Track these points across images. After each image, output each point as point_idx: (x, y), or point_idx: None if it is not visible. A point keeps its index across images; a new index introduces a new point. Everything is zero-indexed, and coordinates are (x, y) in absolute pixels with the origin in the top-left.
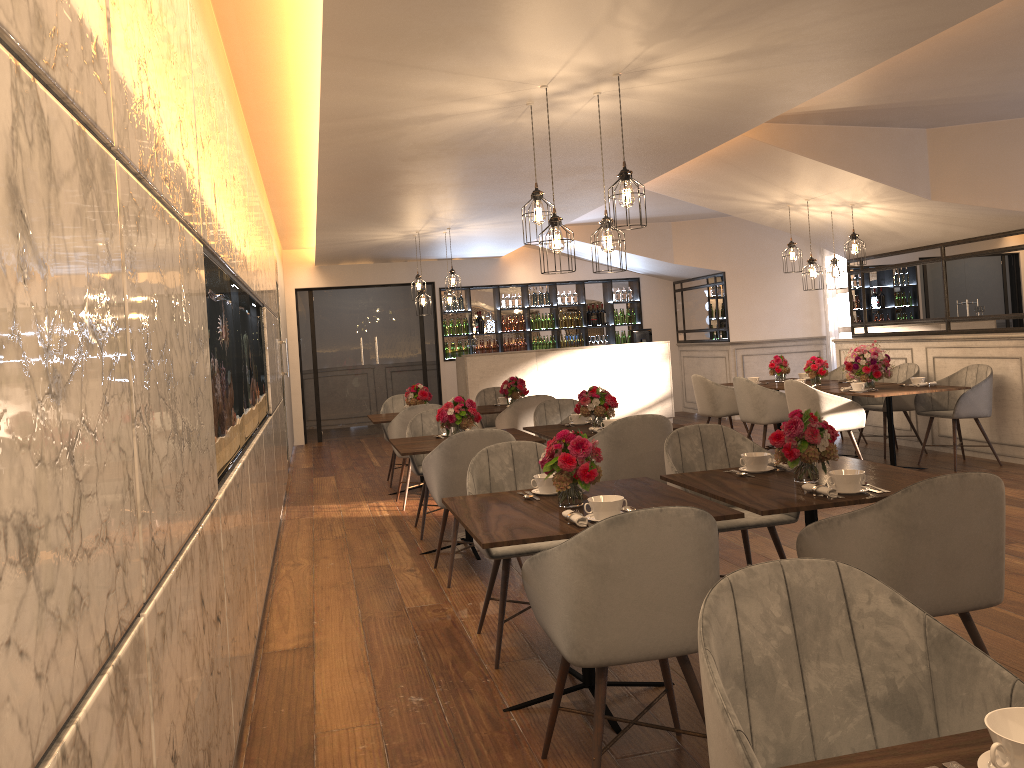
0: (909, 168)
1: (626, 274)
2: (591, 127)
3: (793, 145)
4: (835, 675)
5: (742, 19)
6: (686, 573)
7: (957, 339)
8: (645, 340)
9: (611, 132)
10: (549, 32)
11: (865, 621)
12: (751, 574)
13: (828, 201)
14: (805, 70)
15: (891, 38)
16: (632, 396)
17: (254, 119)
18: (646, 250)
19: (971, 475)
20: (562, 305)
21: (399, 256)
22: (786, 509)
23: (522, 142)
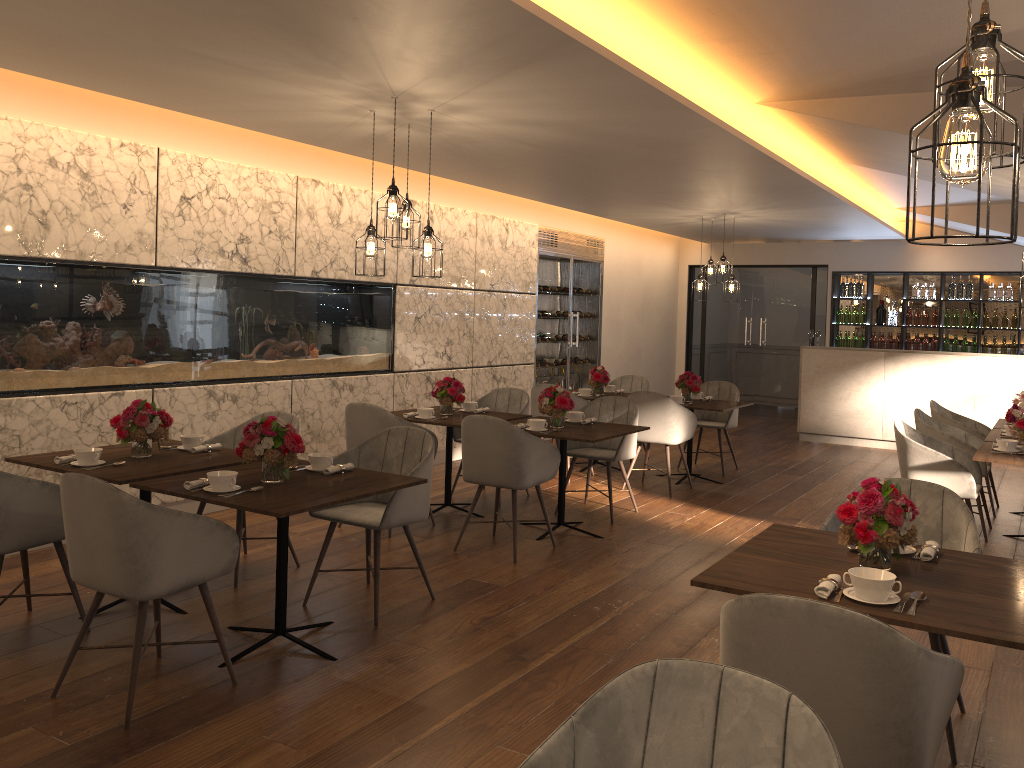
0: None
1: None
2: (528, 132)
3: (891, 122)
4: None
5: (338, 53)
6: None
7: None
8: None
9: (563, 133)
10: (247, 82)
11: None
12: None
13: None
14: (548, 72)
15: (524, 39)
16: None
17: None
18: None
19: (87, 478)
20: (986, 300)
21: (769, 237)
22: (143, 486)
23: (512, 146)
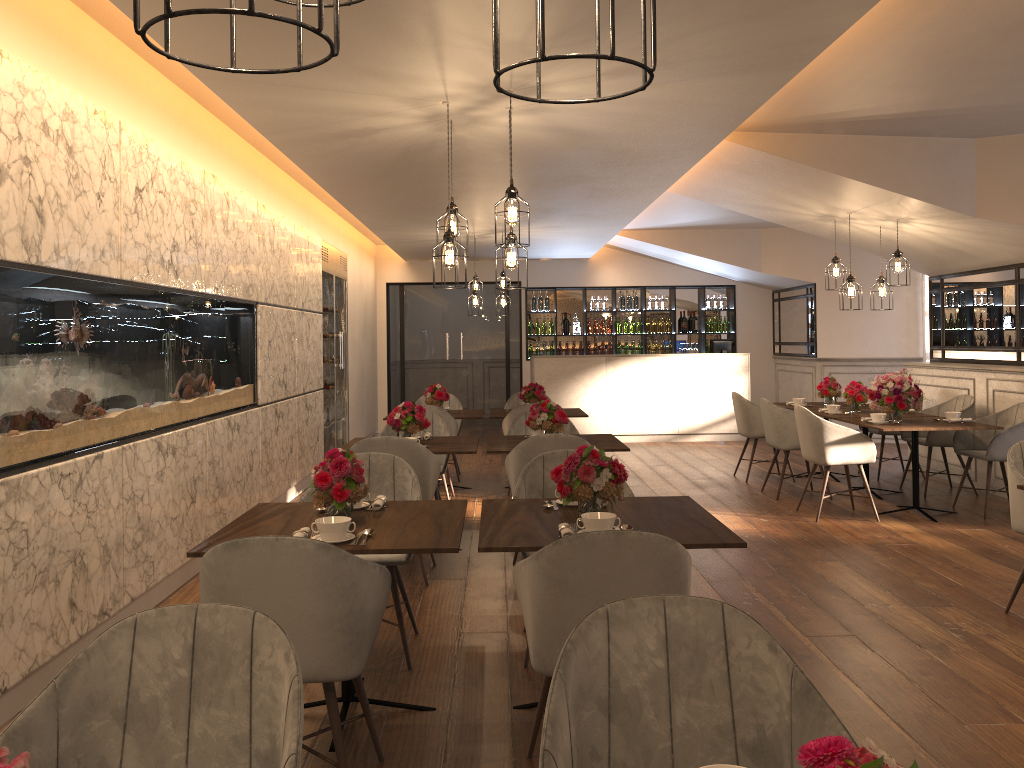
0: (949, 182)
1: (721, 281)
2: (540, 139)
3: (804, 156)
4: (223, 723)
5: (583, 37)
6: (307, 603)
7: (1015, 372)
8: (726, 351)
9: (568, 144)
10: (393, 53)
11: (264, 674)
12: (161, 614)
13: (871, 215)
14: (714, 84)
15: (777, 52)
16: (705, 408)
17: (240, 129)
18: (732, 257)
19: (630, 533)
20: (650, 310)
21: (481, 255)
22: (505, 548)
23: (484, 153)
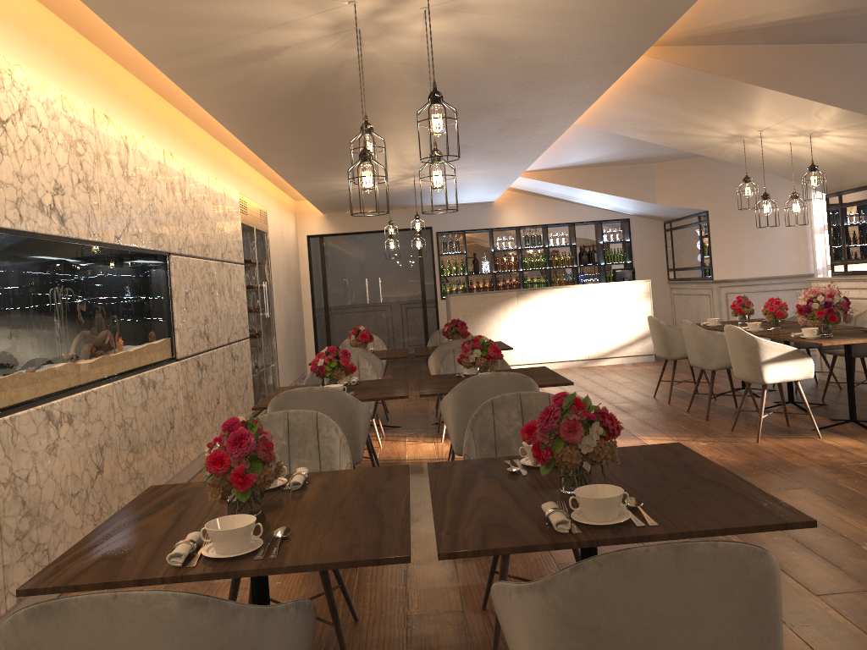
0: None
1: (616, 215)
2: (457, 55)
3: (725, 69)
4: None
5: None
6: None
7: None
8: (627, 279)
9: (486, 60)
10: None
11: None
12: None
13: (783, 131)
14: None
15: None
16: (612, 333)
17: (136, 70)
18: (628, 191)
19: (698, 546)
20: (553, 246)
21: (393, 204)
22: (477, 551)
23: (396, 77)
